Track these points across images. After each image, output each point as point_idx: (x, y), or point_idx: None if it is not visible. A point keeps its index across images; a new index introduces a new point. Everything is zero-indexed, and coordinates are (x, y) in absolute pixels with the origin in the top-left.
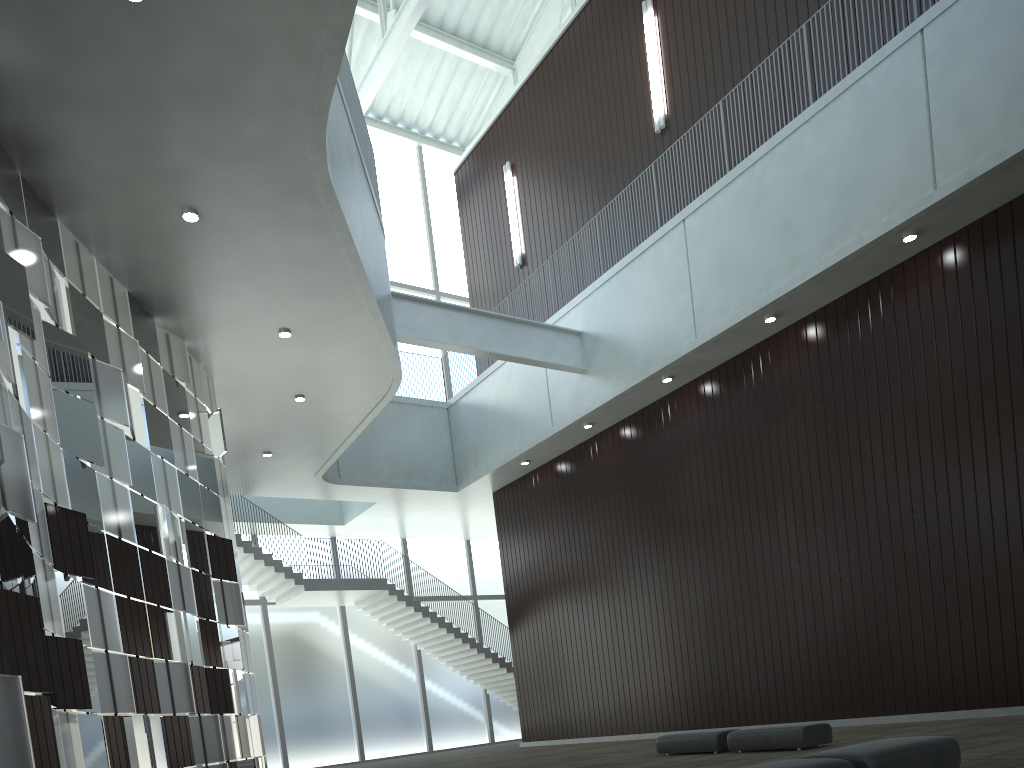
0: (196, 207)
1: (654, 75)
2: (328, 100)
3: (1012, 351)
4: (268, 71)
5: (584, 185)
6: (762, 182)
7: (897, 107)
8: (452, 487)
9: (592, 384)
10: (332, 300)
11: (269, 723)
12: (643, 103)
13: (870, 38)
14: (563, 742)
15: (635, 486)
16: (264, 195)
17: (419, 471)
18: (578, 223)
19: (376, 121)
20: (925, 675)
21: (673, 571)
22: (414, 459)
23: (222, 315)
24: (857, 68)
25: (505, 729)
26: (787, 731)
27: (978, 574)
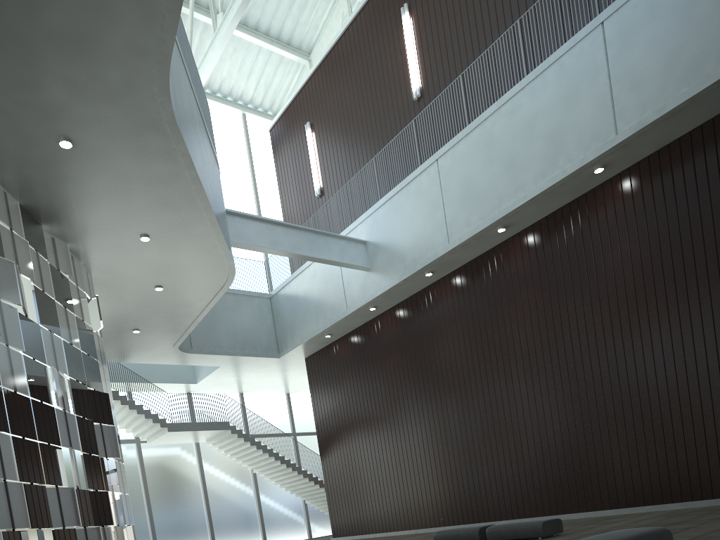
0: (70, 137)
1: (411, 59)
2: (170, 52)
3: (674, 249)
4: (121, 26)
5: (364, 137)
6: (492, 132)
7: (587, 77)
8: (275, 354)
9: (375, 278)
10: (180, 212)
11: (144, 530)
12: (404, 79)
13: (566, 29)
14: (362, 537)
15: (408, 351)
16: (123, 128)
17: (251, 343)
18: (360, 164)
19: (212, 95)
20: (622, 481)
21: (438, 411)
22: (247, 334)
23: (95, 223)
24: (557, 50)
25: (319, 528)
26: (531, 525)
27: (657, 408)
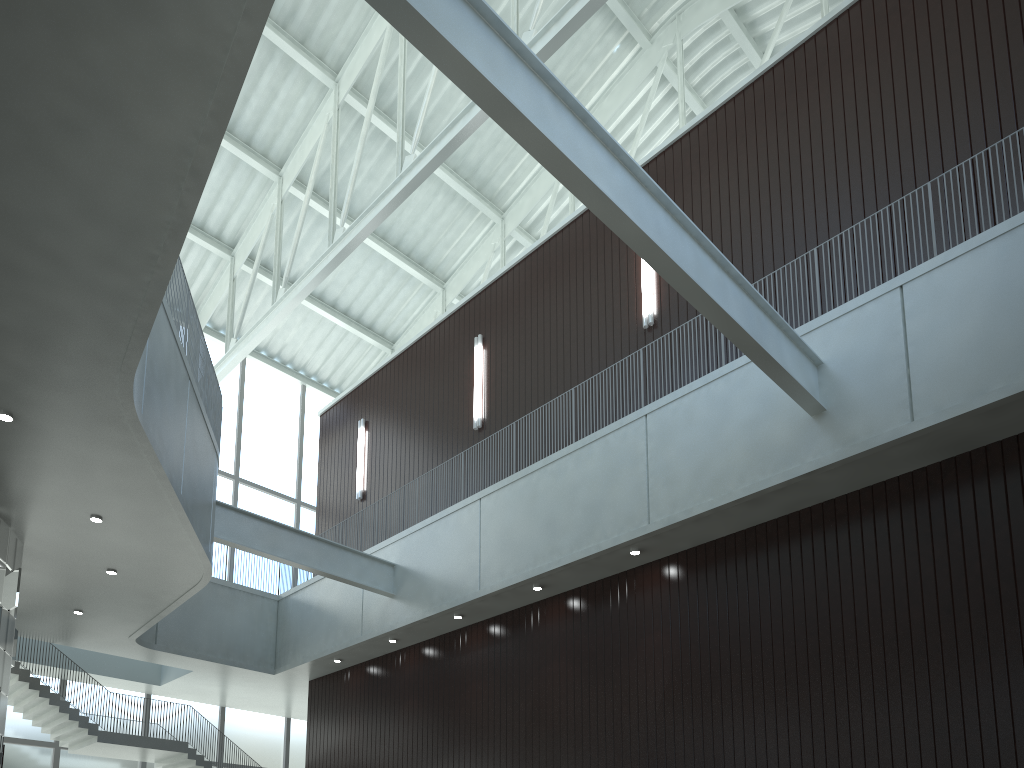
0: (11, 411)
1: (477, 389)
2: (135, 366)
3: (703, 650)
4: (81, 336)
5: (418, 451)
6: (537, 486)
7: (628, 461)
8: (270, 669)
9: (397, 607)
10: (142, 502)
11: None
12: (468, 405)
13: (614, 410)
14: None
15: (427, 698)
16: (77, 416)
17: (239, 650)
18: (410, 478)
19: (268, 358)
20: None
21: None
22: (236, 639)
23: (34, 493)
24: (604, 427)
25: None
26: None
27: None
